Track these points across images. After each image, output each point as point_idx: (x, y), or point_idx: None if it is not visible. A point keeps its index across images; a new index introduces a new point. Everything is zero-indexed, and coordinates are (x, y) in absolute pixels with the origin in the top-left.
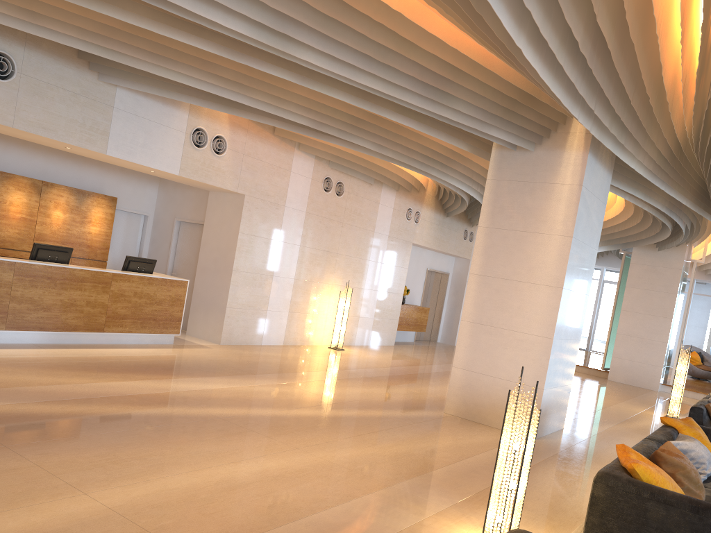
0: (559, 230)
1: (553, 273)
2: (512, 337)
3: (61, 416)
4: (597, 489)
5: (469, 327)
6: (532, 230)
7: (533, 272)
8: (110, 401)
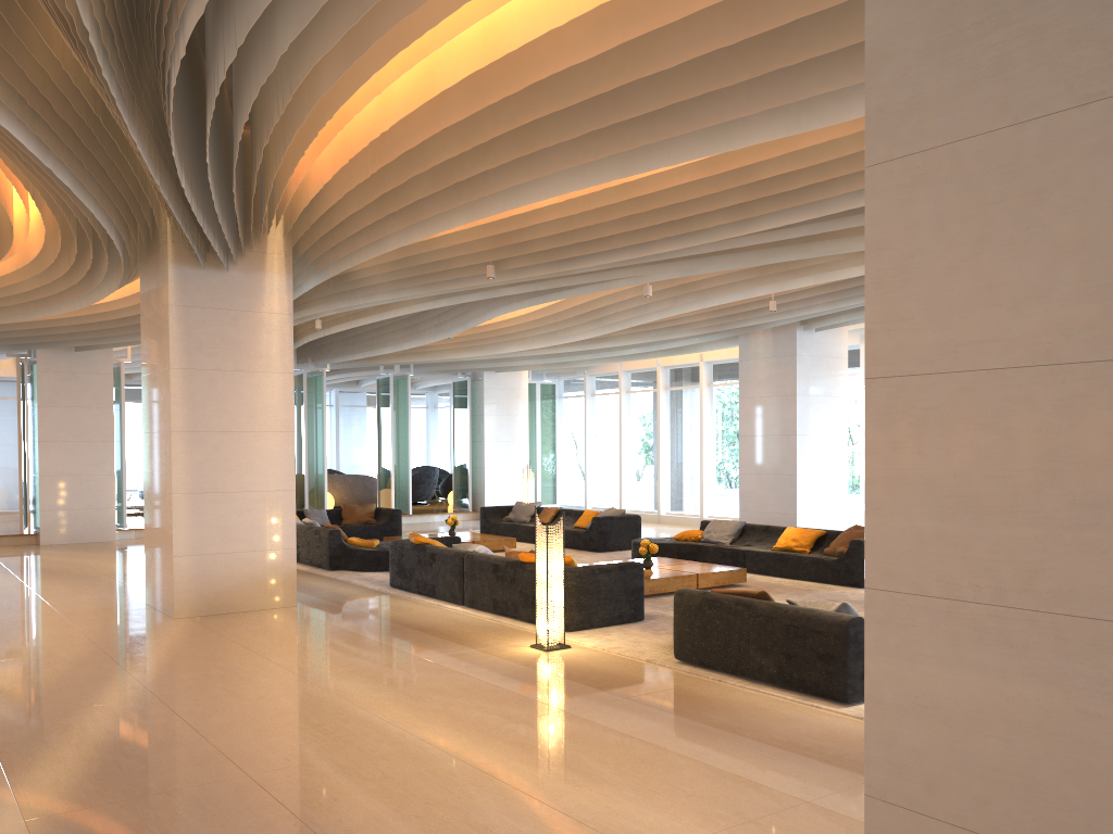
0: (277, 366)
1: (281, 416)
2: (247, 499)
3: (111, 760)
4: (570, 581)
5: (187, 500)
6: (245, 368)
7: (257, 418)
8: (29, 741)
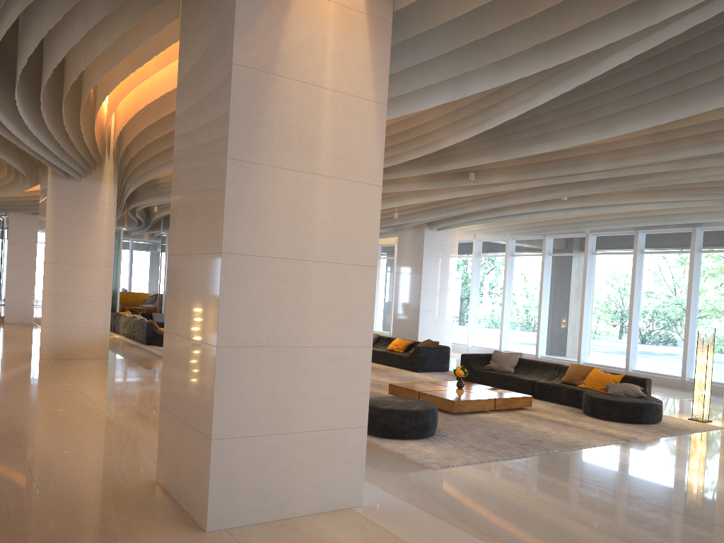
0: (105, 232)
1: (106, 258)
2: (84, 300)
3: None
4: None
5: (50, 298)
6: (87, 232)
7: (92, 258)
8: None
